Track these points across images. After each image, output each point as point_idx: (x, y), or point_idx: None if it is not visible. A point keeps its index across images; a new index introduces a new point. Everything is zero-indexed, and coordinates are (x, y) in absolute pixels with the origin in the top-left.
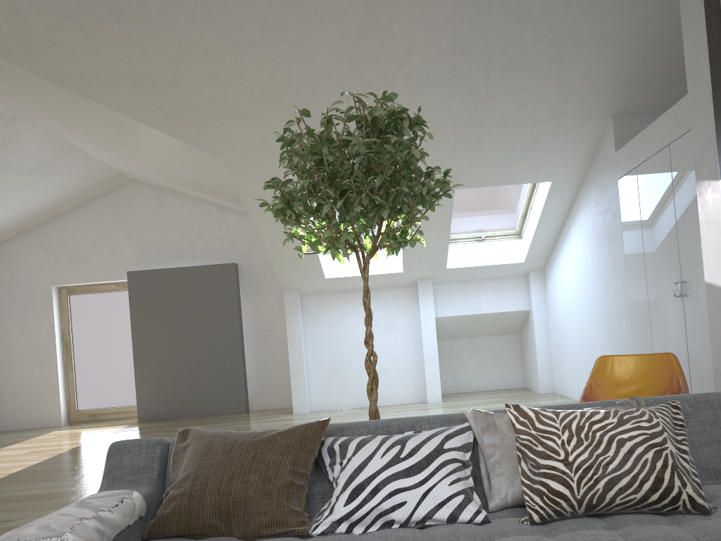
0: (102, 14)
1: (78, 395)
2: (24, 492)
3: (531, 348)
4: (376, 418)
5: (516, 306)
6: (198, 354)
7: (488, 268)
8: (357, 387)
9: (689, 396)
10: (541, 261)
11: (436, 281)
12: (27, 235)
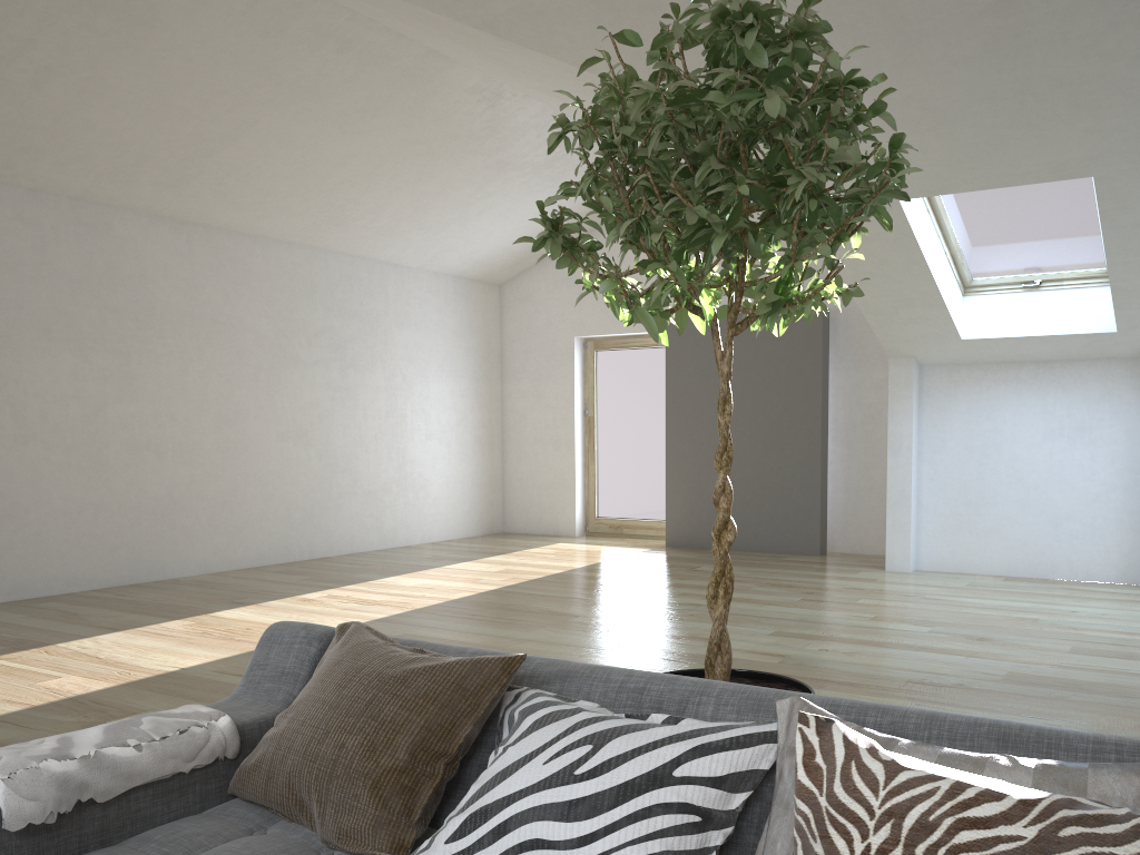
0: None
1: (599, 496)
2: (433, 632)
3: None
4: (721, 654)
5: None
6: (755, 454)
7: None
8: (1005, 539)
9: None
10: None
11: None
12: (549, 263)
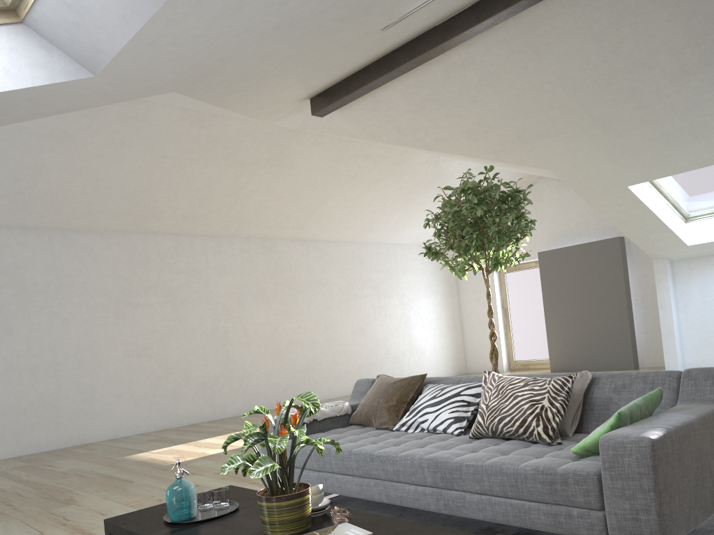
0: (431, 105)
1: (514, 349)
2: None
3: None
4: None
5: None
6: (592, 318)
7: None
8: None
9: (635, 372)
10: None
11: None
12: None
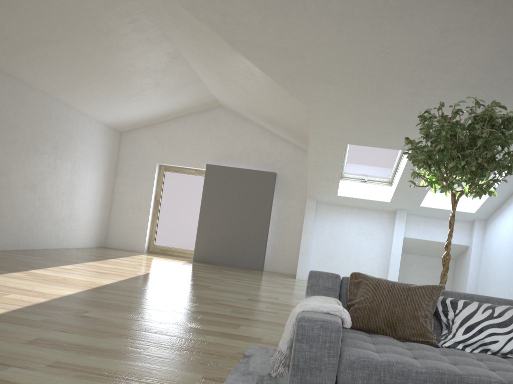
0: (277, 10)
1: (157, 235)
2: (159, 287)
3: (464, 272)
4: None
5: (460, 241)
6: (240, 226)
7: (448, 212)
8: (340, 271)
9: None
10: (486, 215)
11: (409, 213)
12: (149, 128)
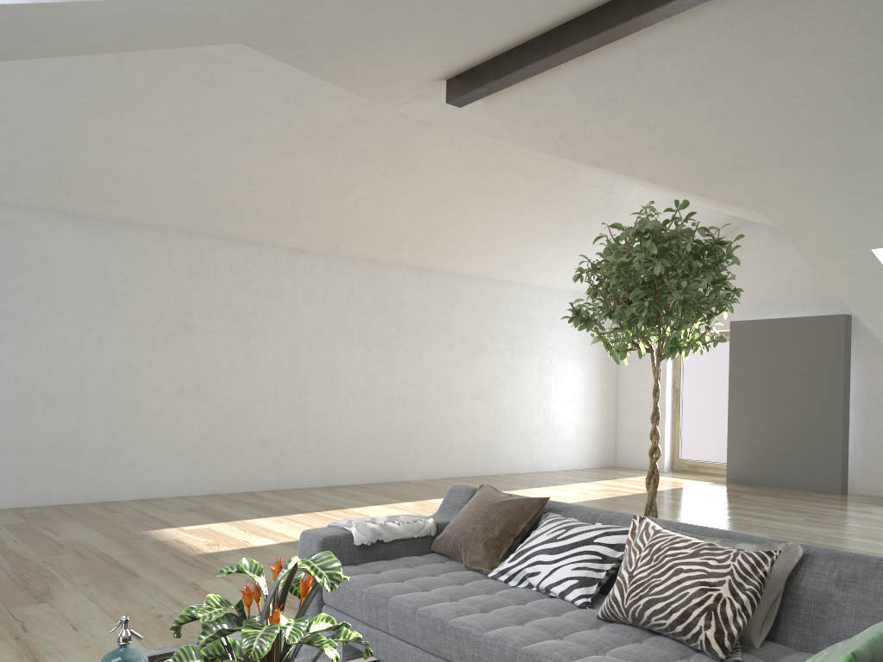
0: (611, 106)
1: (682, 444)
2: None
3: None
4: (652, 511)
5: None
6: (793, 418)
7: None
8: None
9: (876, 559)
10: None
11: None
12: None
